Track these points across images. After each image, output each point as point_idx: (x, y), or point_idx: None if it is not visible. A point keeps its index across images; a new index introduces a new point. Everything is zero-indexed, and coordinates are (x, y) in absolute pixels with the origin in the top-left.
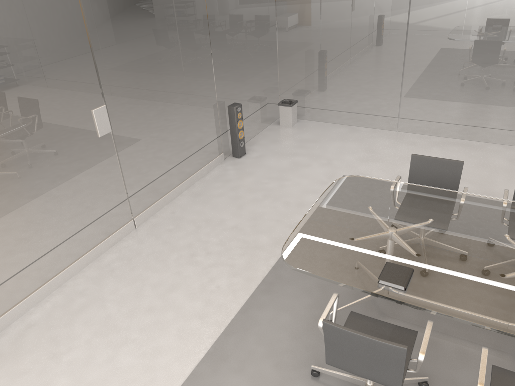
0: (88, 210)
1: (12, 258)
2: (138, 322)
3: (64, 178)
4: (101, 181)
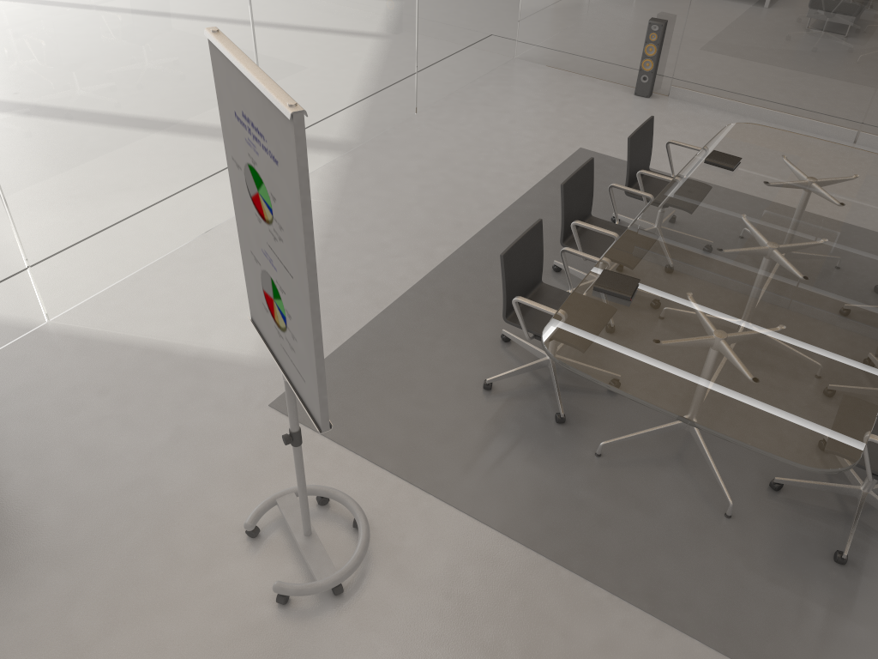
0: (817, 76)
1: (730, 56)
2: None
3: (816, 26)
4: (851, 60)
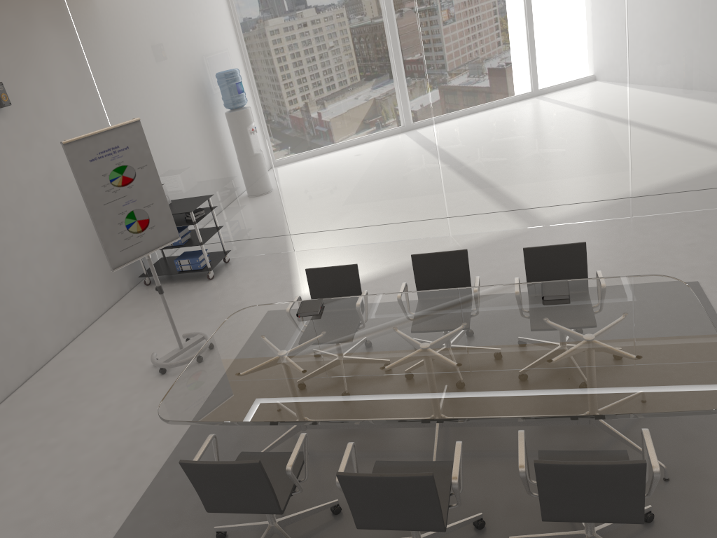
0: None
1: None
2: None
3: None
4: None
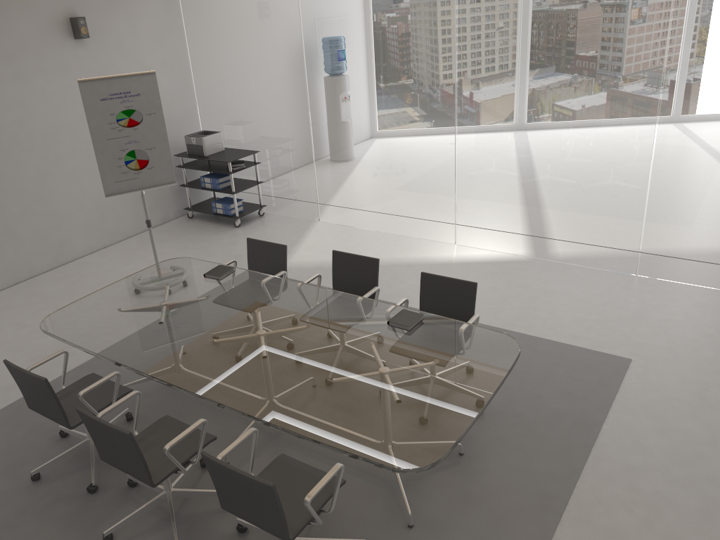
0: None
1: None
2: (716, 464)
3: None
4: None
